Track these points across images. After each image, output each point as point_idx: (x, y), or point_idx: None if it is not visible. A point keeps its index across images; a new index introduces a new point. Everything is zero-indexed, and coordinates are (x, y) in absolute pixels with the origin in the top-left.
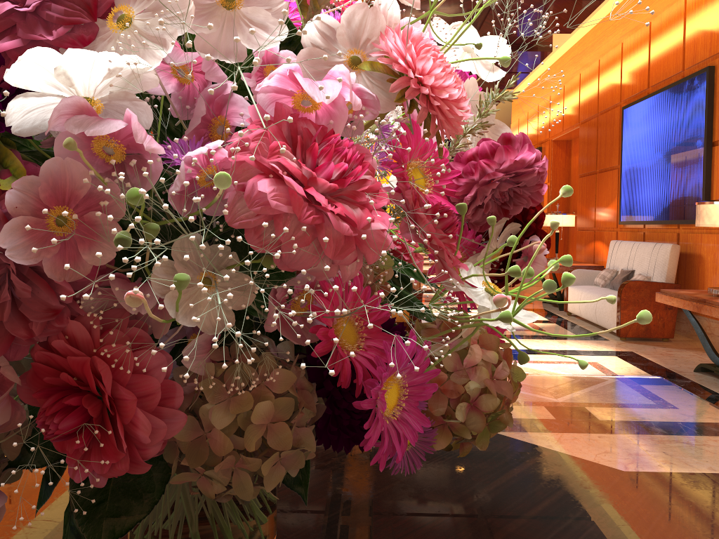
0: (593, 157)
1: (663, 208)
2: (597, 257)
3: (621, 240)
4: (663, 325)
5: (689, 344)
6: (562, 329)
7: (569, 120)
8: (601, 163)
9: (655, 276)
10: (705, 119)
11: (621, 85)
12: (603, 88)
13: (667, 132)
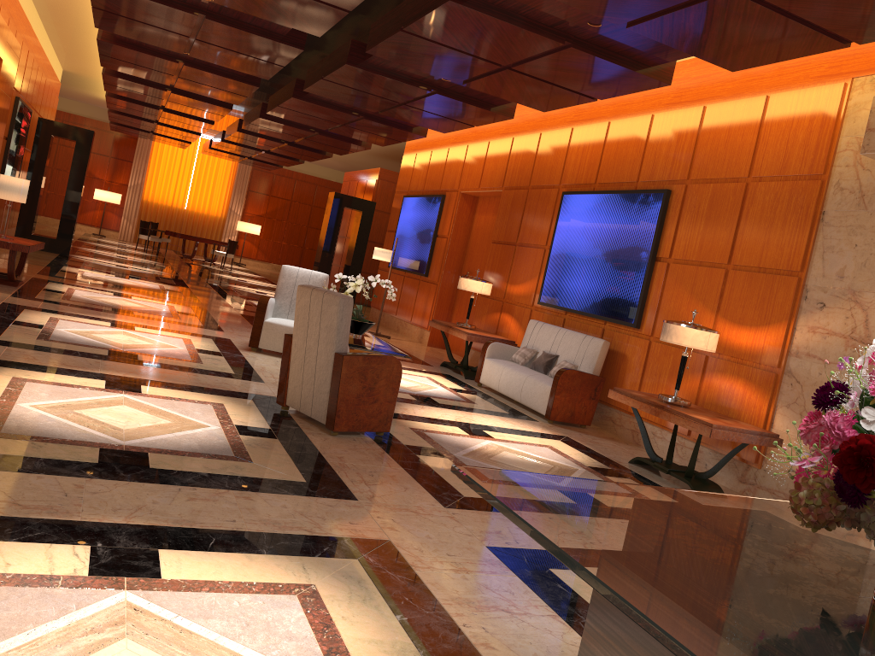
0: (515, 228)
1: (594, 302)
2: (502, 329)
3: (535, 319)
4: (585, 413)
5: (603, 433)
6: (489, 403)
7: (489, 180)
8: (524, 237)
9: (583, 366)
10: (654, 235)
11: (563, 168)
12: (541, 164)
13: (611, 234)
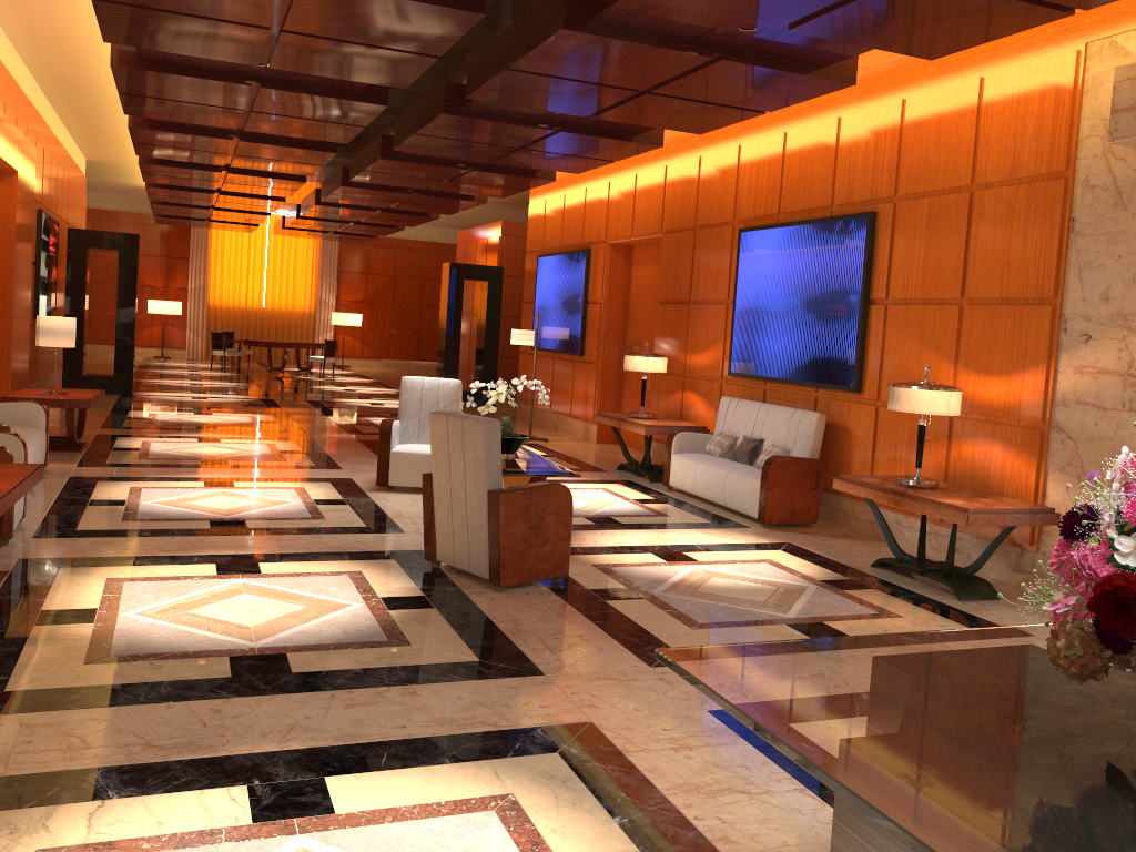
0: (686, 281)
1: (799, 365)
2: (688, 411)
3: (728, 395)
4: (808, 508)
5: (834, 530)
6: (686, 512)
7: (644, 223)
8: (699, 291)
9: (796, 450)
10: (863, 272)
11: (735, 198)
12: (706, 196)
13: (808, 276)
